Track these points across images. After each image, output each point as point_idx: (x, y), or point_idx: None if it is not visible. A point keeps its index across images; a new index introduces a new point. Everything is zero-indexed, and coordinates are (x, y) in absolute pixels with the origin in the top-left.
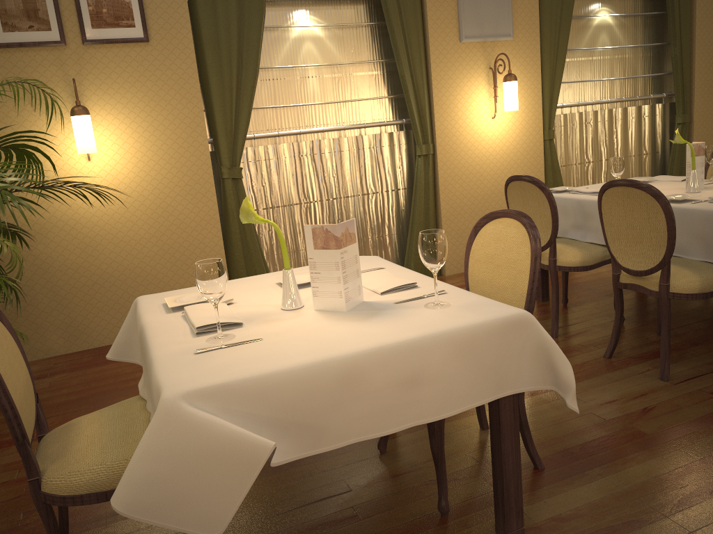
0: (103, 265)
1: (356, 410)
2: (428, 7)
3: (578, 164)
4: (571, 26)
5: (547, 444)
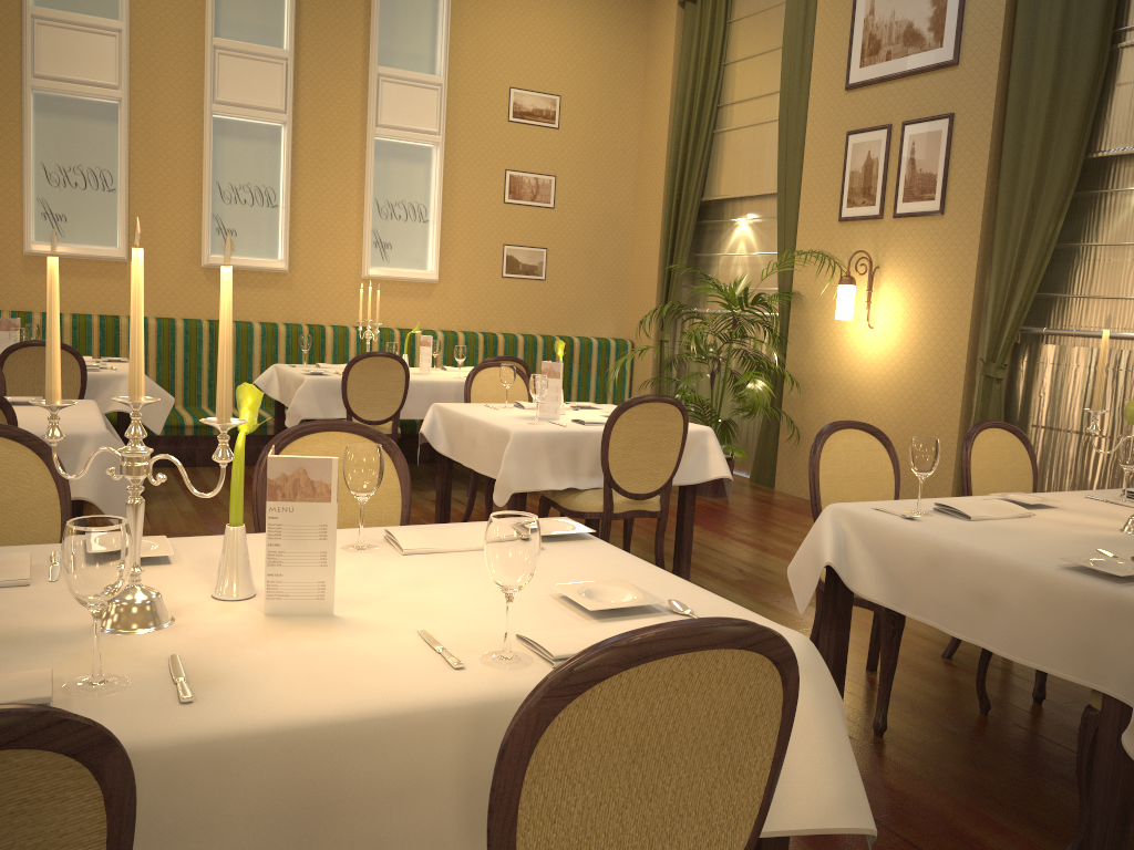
0: None
1: (461, 445)
2: None
3: None
4: None
5: None
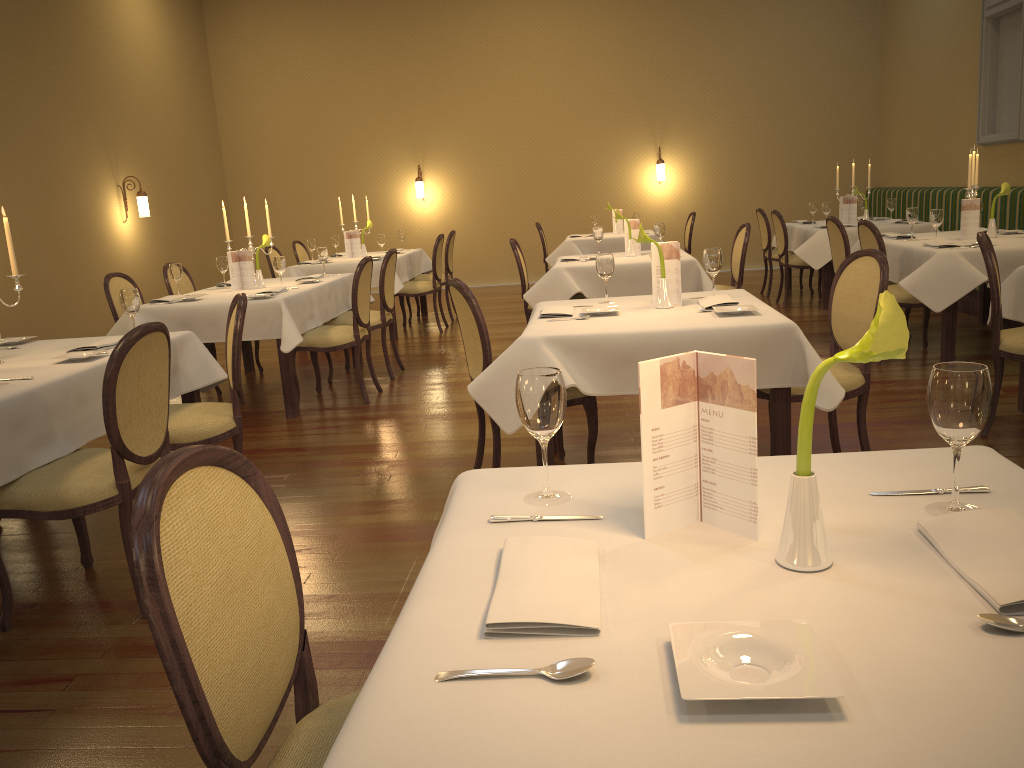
0: None
1: None
2: None
3: None
4: None
5: None
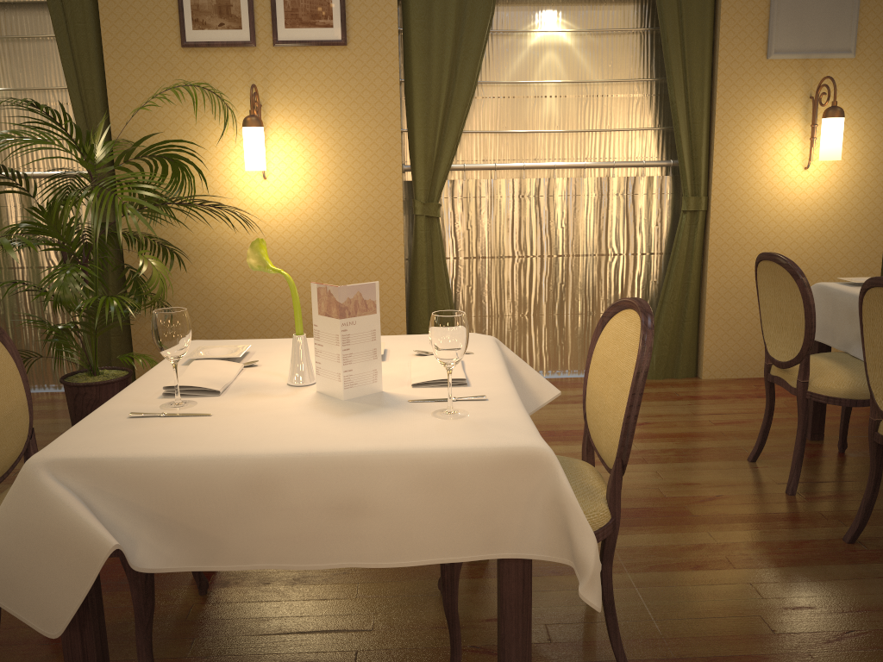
0: (266, 300)
1: (267, 528)
2: (723, 9)
3: None
4: None
5: (661, 643)
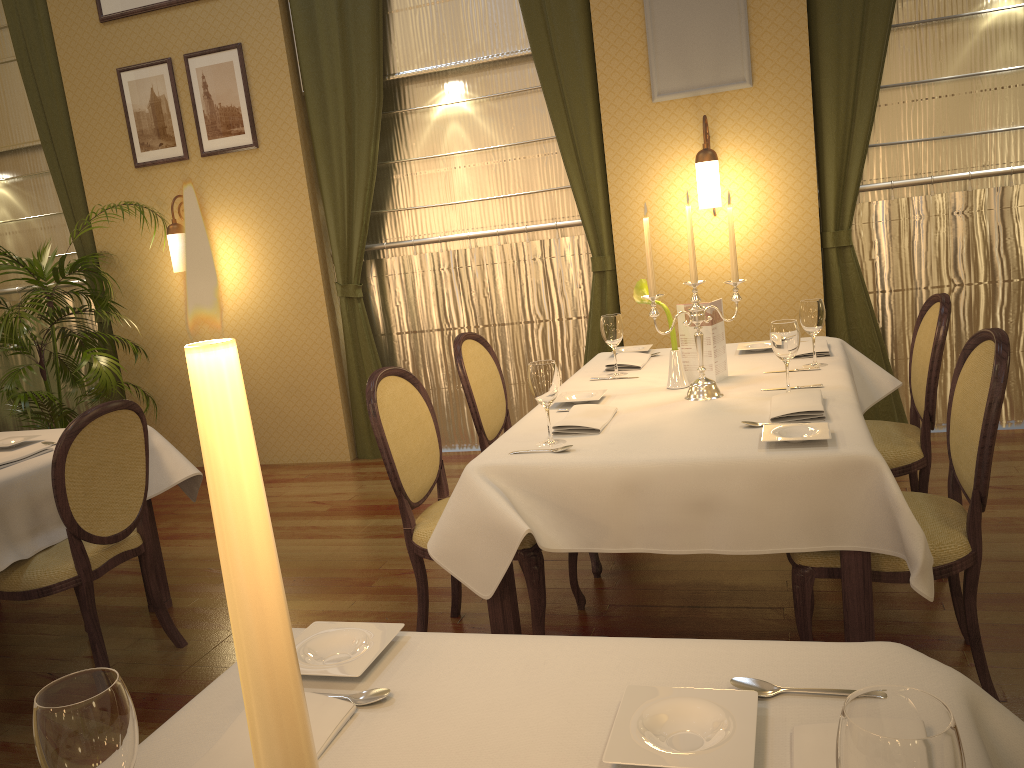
0: None
1: None
2: (598, 58)
3: (931, 288)
4: (922, 40)
5: (166, 682)
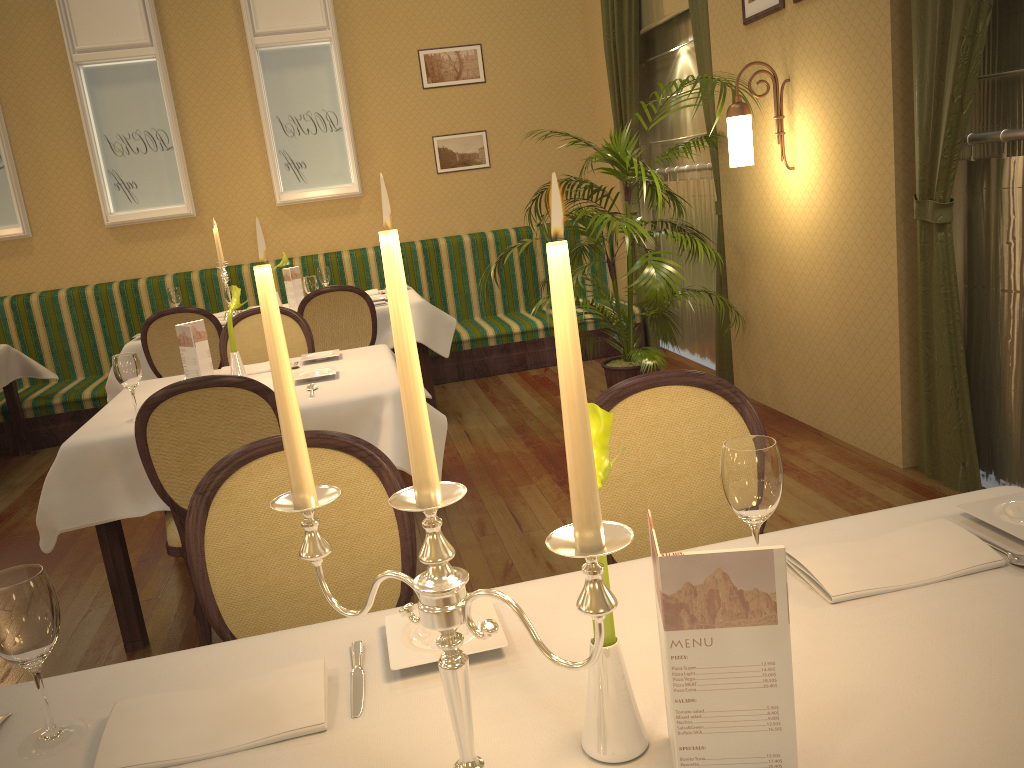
0: (797, 315)
1: None
2: None
3: None
4: None
5: None
